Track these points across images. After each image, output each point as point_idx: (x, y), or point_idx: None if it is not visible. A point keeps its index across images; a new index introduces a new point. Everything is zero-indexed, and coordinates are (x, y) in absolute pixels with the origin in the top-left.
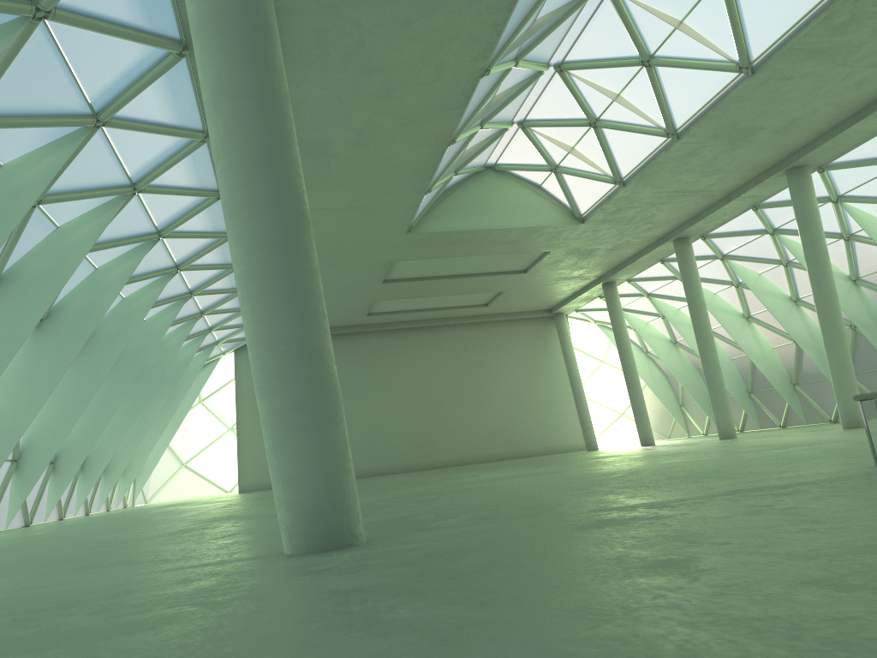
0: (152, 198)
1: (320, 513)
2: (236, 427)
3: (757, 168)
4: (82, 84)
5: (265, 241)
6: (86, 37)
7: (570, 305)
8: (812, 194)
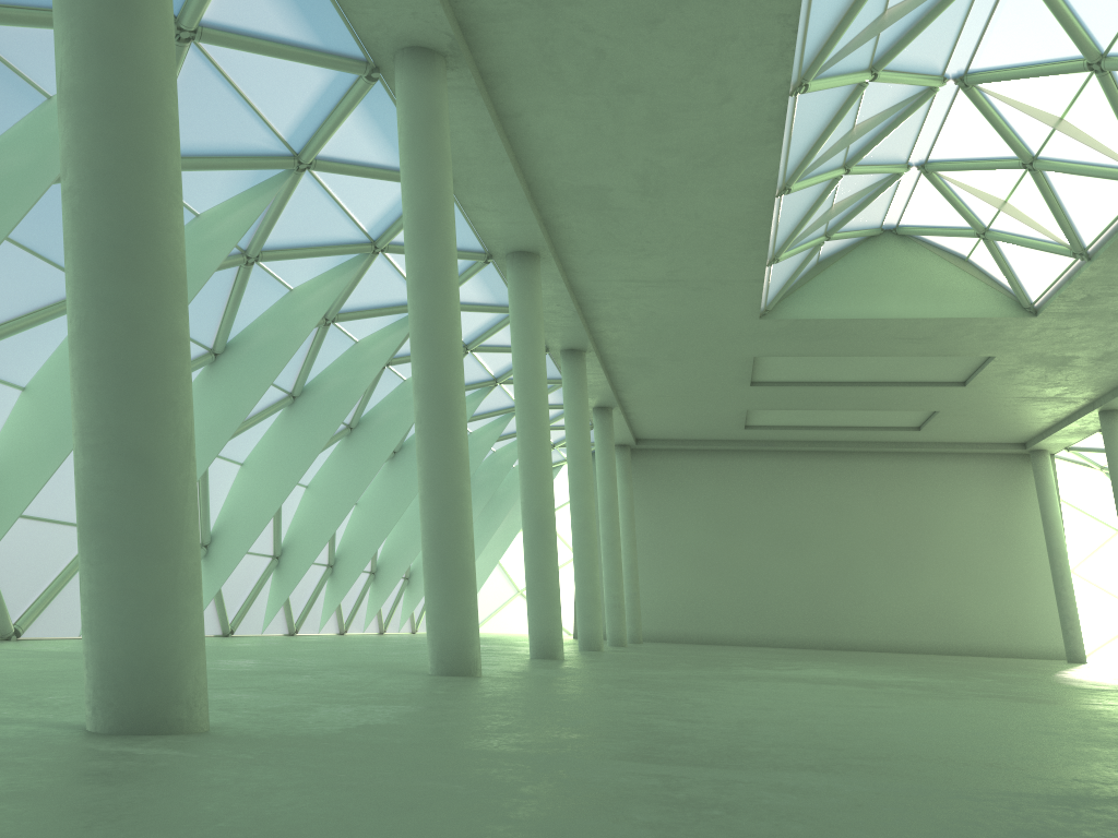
0: (403, 259)
1: (112, 679)
2: None
3: None
4: (267, 118)
5: (86, 293)
6: (250, 60)
7: (1054, 440)
8: None
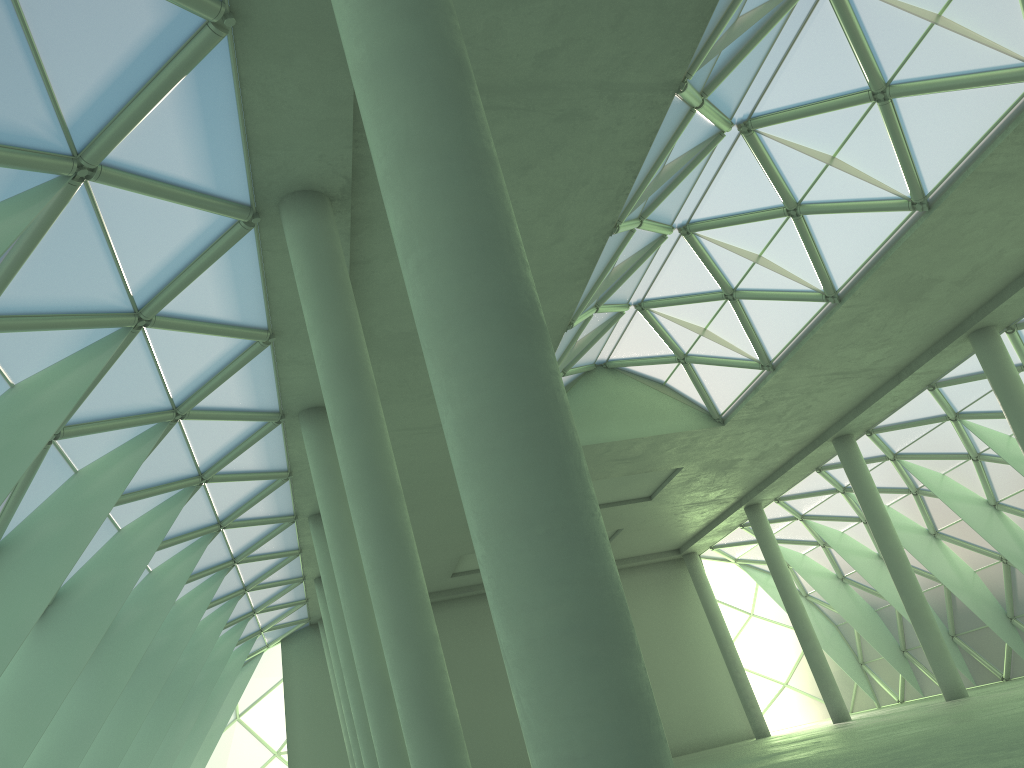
0: (197, 426)
1: None
2: (287, 749)
3: (933, 334)
4: (125, 269)
5: (497, 361)
6: (135, 203)
7: (704, 540)
8: (1008, 359)
